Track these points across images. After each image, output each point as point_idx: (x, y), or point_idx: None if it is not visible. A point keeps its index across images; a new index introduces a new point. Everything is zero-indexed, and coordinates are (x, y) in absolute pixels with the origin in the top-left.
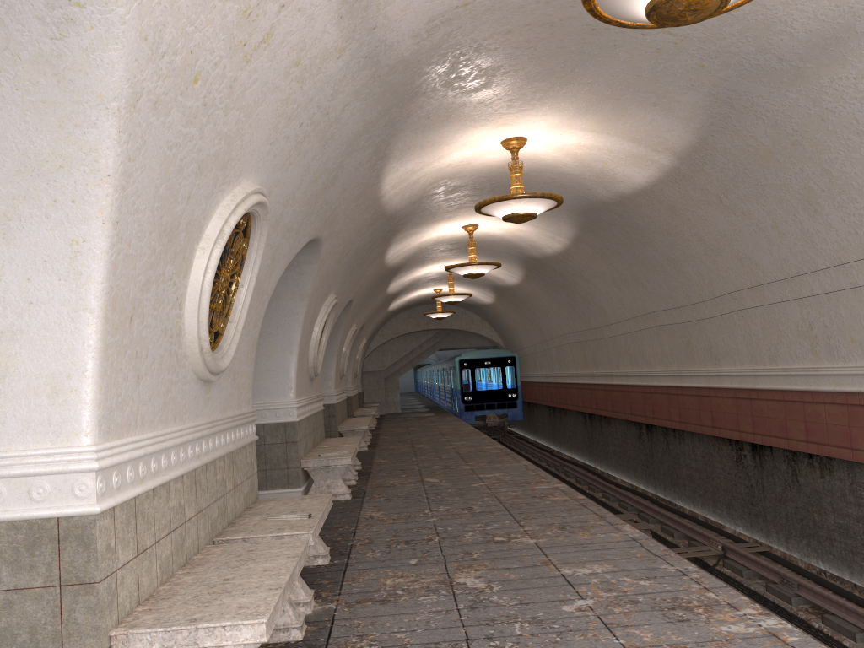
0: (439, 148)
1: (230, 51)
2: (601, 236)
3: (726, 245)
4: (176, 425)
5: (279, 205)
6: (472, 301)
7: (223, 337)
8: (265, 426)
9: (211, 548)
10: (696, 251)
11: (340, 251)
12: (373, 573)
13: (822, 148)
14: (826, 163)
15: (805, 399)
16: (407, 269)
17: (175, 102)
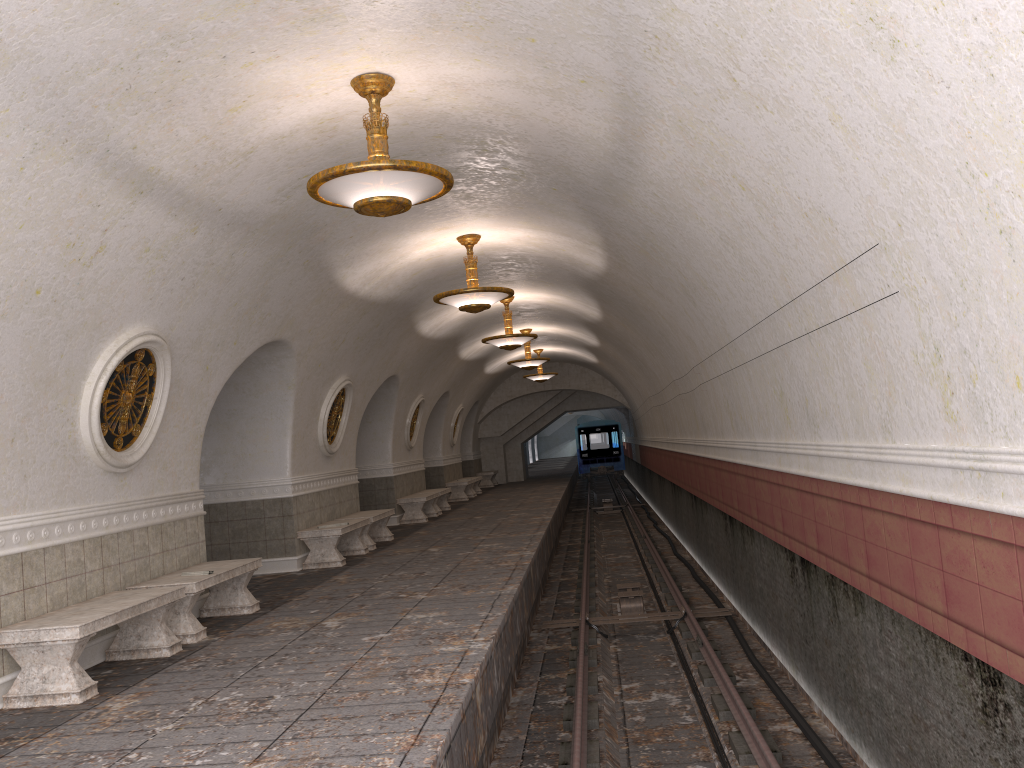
0: (391, 251)
1: (66, 267)
2: (615, 307)
3: (676, 324)
4: (77, 506)
5: (192, 331)
6: (583, 360)
7: (138, 438)
8: (264, 501)
9: (114, 593)
10: (667, 327)
11: (329, 342)
12: (274, 619)
13: (666, 253)
14: (676, 265)
15: (735, 470)
16: (471, 337)
17: (23, 309)
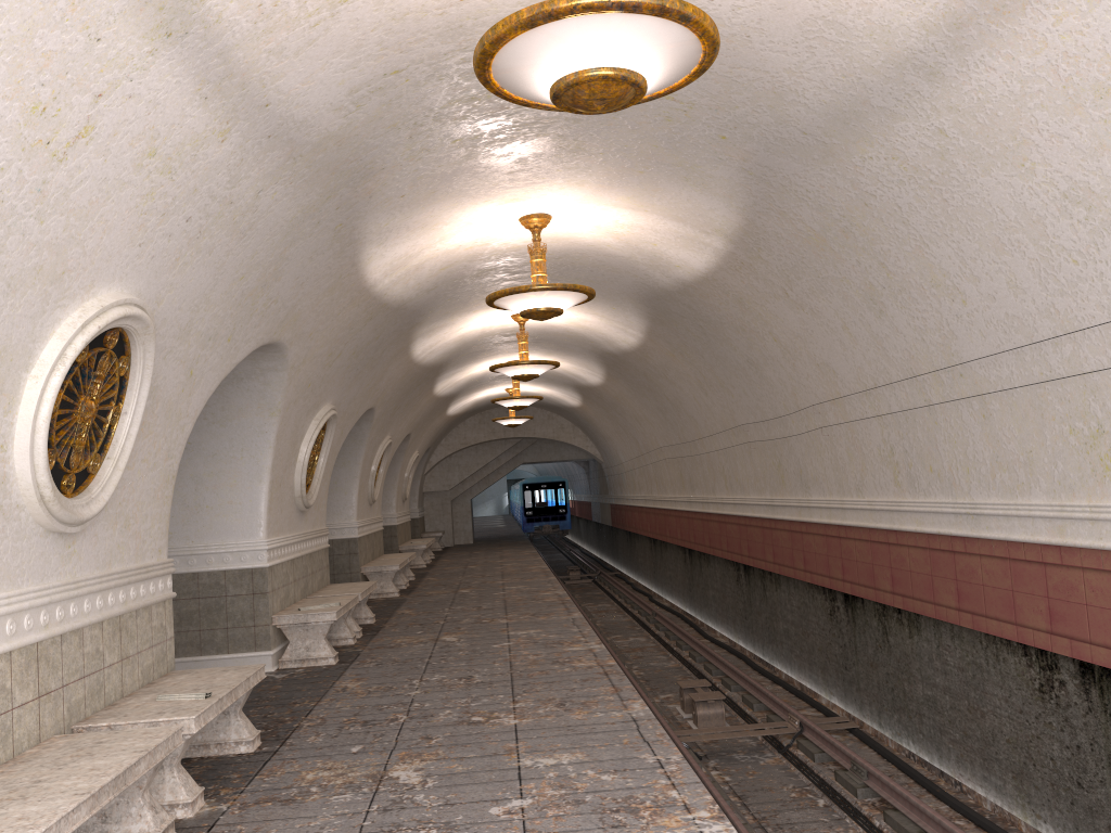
0: (435, 228)
1: (25, 152)
2: (675, 330)
3: (802, 348)
4: (2, 591)
5: (183, 311)
6: (557, 403)
7: (95, 477)
8: (227, 573)
9: (57, 739)
10: (774, 353)
11: (325, 354)
12: (299, 764)
13: (873, 238)
14: (881, 255)
15: (890, 540)
16: (455, 366)
17: None
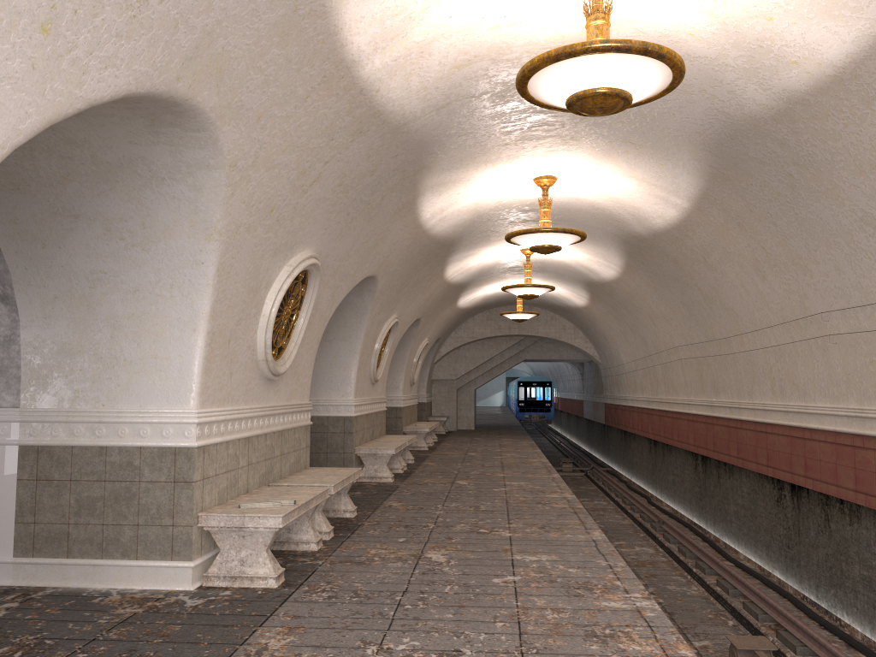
0: None
1: None
2: (742, 189)
3: None
4: None
5: None
6: (562, 303)
7: None
8: (143, 451)
9: None
10: None
11: (293, 168)
12: None
13: None
14: None
15: None
16: (467, 247)
17: None
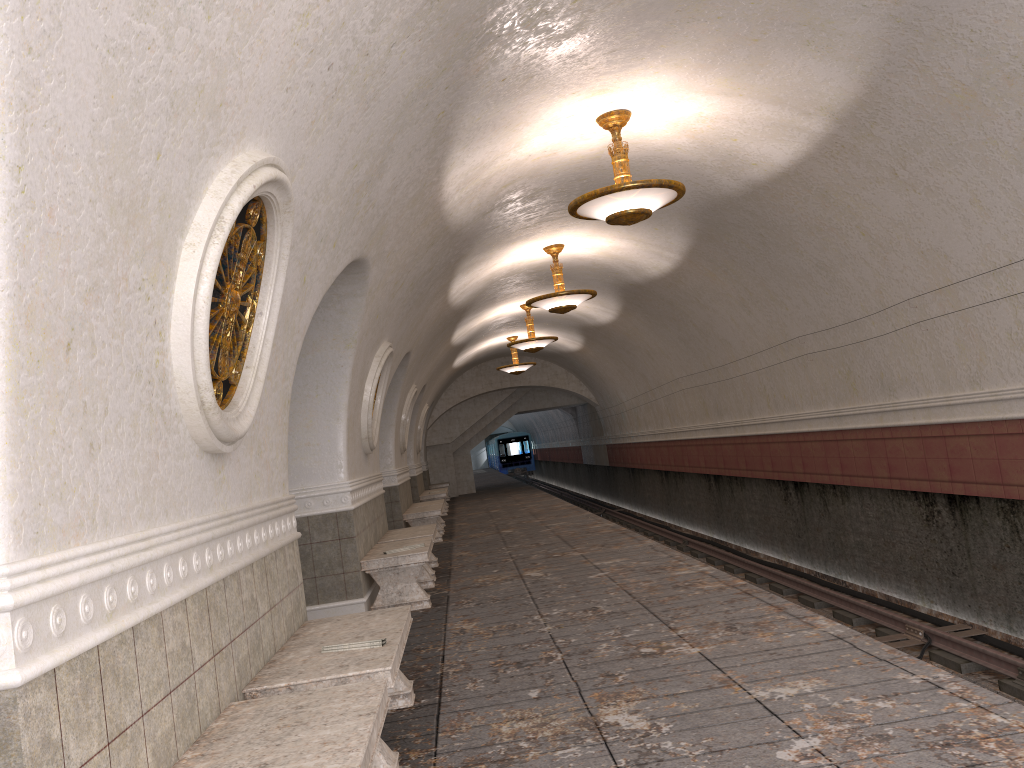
0: (516, 129)
1: None
2: (724, 245)
3: (901, 236)
4: (170, 523)
5: (307, 197)
6: (554, 349)
7: (237, 389)
8: (310, 519)
9: (239, 707)
10: (858, 250)
11: (393, 281)
12: (479, 716)
13: None
14: None
15: None
16: (474, 311)
17: None
